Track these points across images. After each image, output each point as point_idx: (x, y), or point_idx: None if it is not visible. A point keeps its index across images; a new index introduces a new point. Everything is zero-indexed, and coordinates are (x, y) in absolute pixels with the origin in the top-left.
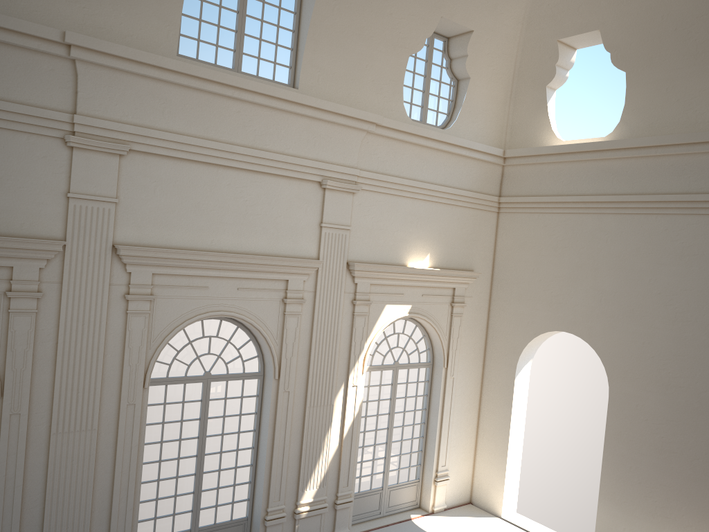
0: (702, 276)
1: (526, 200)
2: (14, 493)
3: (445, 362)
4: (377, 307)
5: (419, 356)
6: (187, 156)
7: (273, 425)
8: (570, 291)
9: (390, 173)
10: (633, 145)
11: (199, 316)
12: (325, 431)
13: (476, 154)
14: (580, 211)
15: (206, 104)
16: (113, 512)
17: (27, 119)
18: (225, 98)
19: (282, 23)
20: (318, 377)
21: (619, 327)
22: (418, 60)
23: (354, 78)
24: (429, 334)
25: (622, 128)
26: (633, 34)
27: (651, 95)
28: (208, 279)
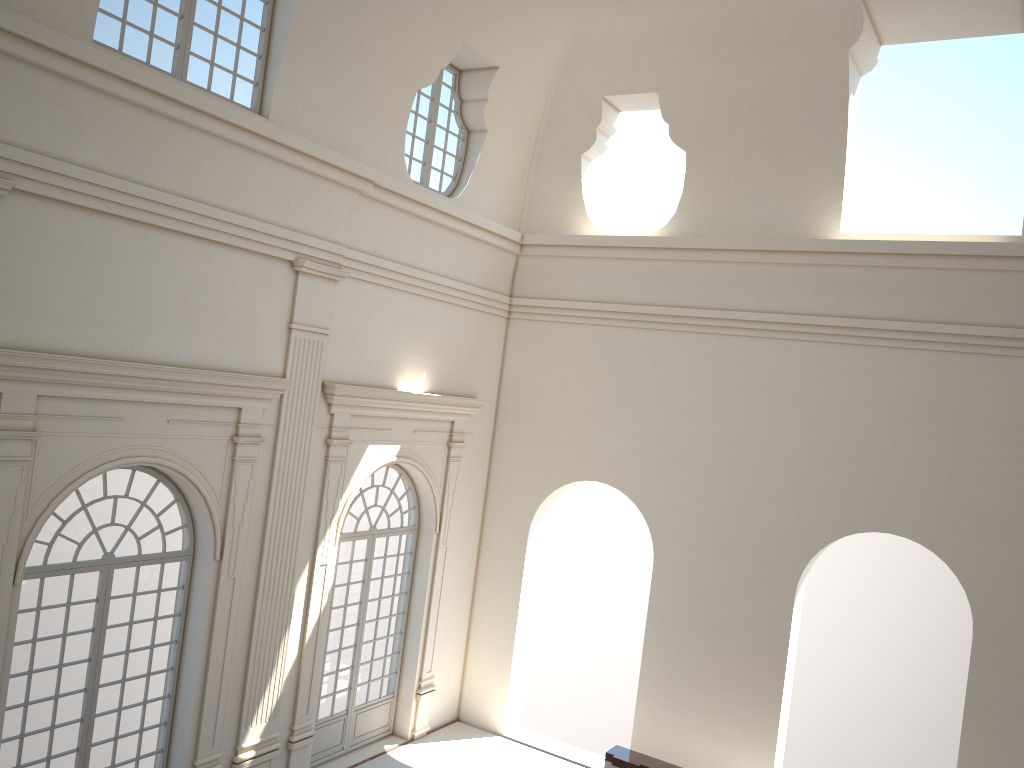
0: (770, 414)
1: (550, 304)
2: None
3: (438, 525)
4: (357, 448)
5: (402, 518)
6: (104, 206)
7: (209, 632)
8: (605, 428)
9: (382, 255)
10: (695, 246)
11: (108, 464)
12: (281, 634)
13: (489, 236)
14: (622, 324)
15: (138, 126)
16: None
17: None
18: (167, 120)
19: (247, 15)
20: (276, 554)
21: (668, 476)
22: (422, 97)
23: (344, 112)
24: (417, 487)
25: (679, 222)
26: (699, 105)
27: (716, 185)
28: (123, 405)
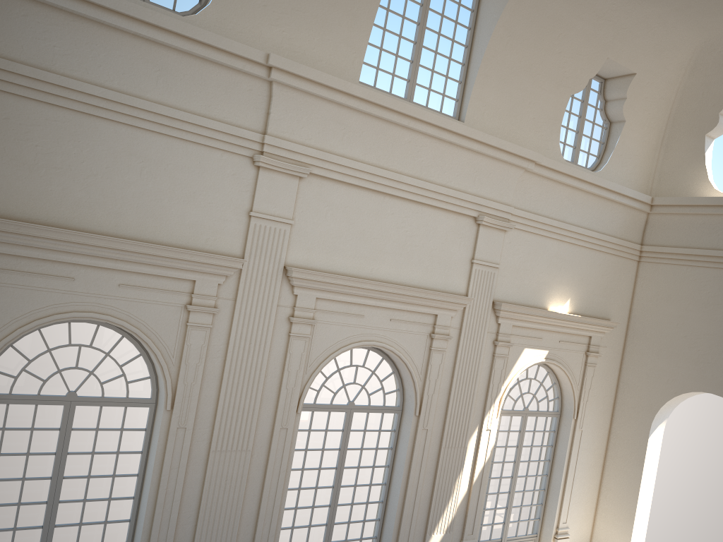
0: None
1: (674, 251)
2: (171, 507)
3: (575, 413)
4: (516, 349)
5: (548, 404)
6: (359, 182)
7: (409, 463)
8: (721, 351)
9: (540, 213)
10: None
11: (353, 344)
12: (456, 474)
13: (624, 199)
14: None
15: (382, 132)
16: (257, 537)
17: (223, 137)
18: (399, 127)
19: (453, 56)
20: (455, 417)
21: None
22: (574, 100)
23: (516, 115)
24: (560, 383)
25: None
26: None
27: None
28: (364, 307)
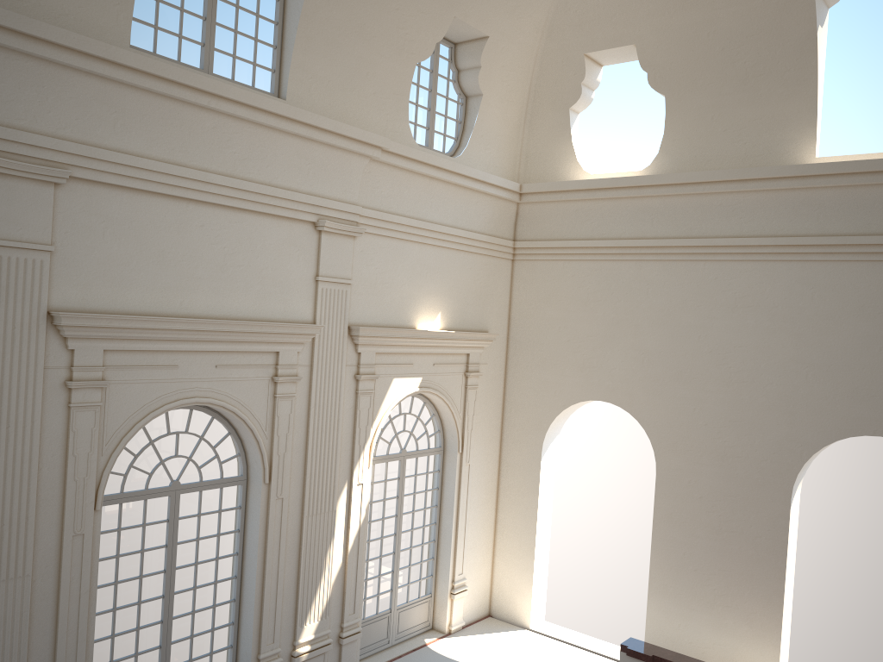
0: (758, 330)
1: (549, 245)
2: None
3: (460, 446)
4: (383, 382)
5: (428, 440)
6: (148, 186)
7: (264, 545)
8: (605, 352)
9: (395, 211)
10: (678, 181)
11: (168, 405)
12: (326, 545)
13: (490, 188)
14: (615, 258)
15: (172, 115)
16: None
17: None
18: (197, 108)
19: (262, 12)
20: (317, 476)
21: (665, 393)
22: (422, 70)
23: (352, 89)
24: (440, 413)
25: (662, 161)
26: (674, 52)
27: (694, 124)
28: (177, 355)
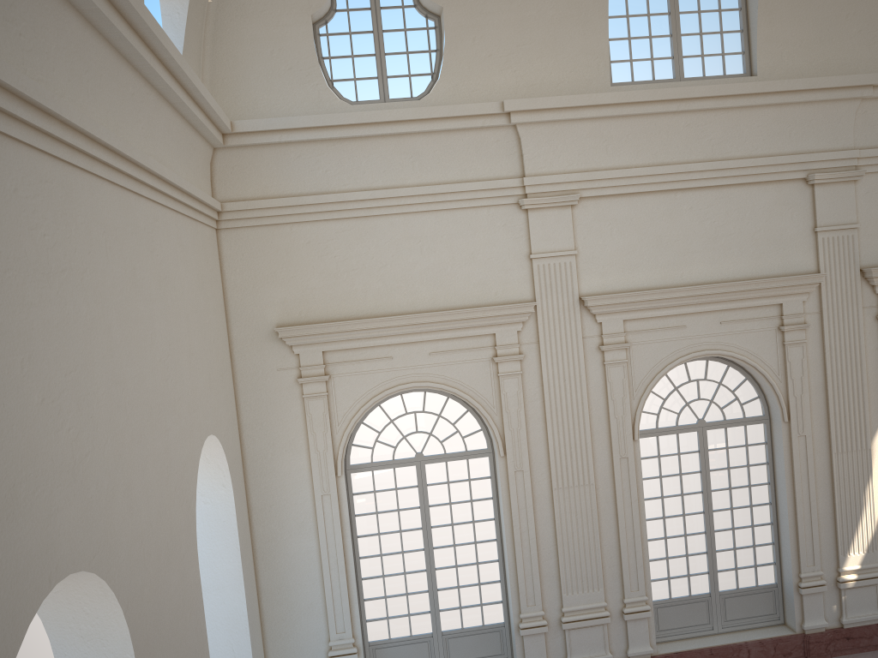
0: None
1: None
2: (529, 545)
3: None
4: None
5: None
6: (639, 189)
7: (791, 476)
8: None
9: None
10: None
11: (681, 358)
12: (863, 482)
13: None
14: None
15: (650, 127)
16: (624, 568)
17: (484, 194)
18: (670, 114)
19: (724, 5)
20: (843, 416)
21: None
22: None
23: (831, 37)
24: None
25: None
26: None
27: None
28: (683, 317)
